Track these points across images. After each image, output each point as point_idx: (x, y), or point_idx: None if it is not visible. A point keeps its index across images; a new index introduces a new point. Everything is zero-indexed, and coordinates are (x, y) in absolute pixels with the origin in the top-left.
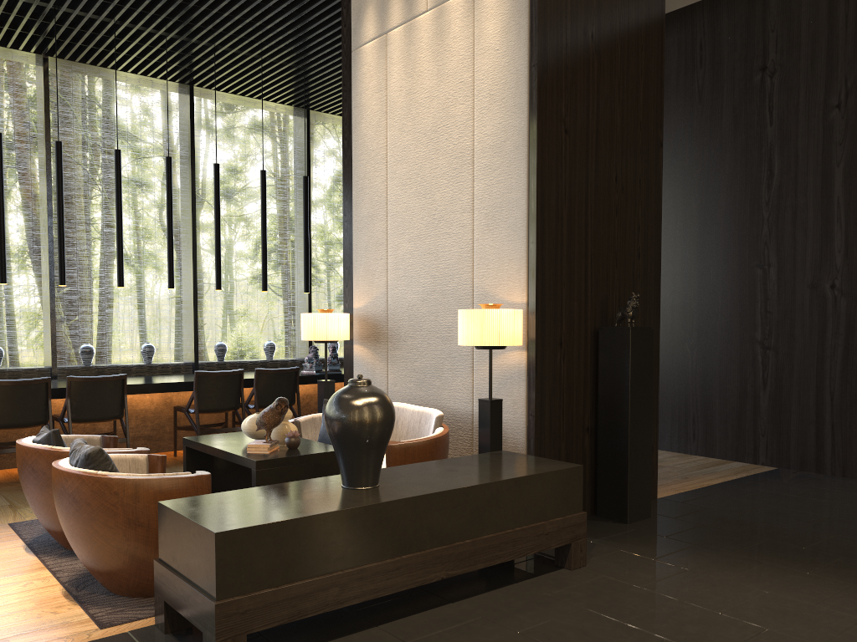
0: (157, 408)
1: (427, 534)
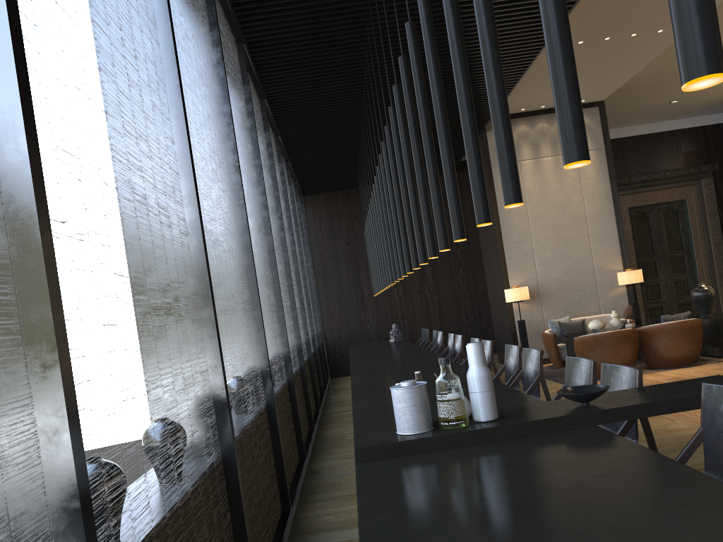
0: None
1: None
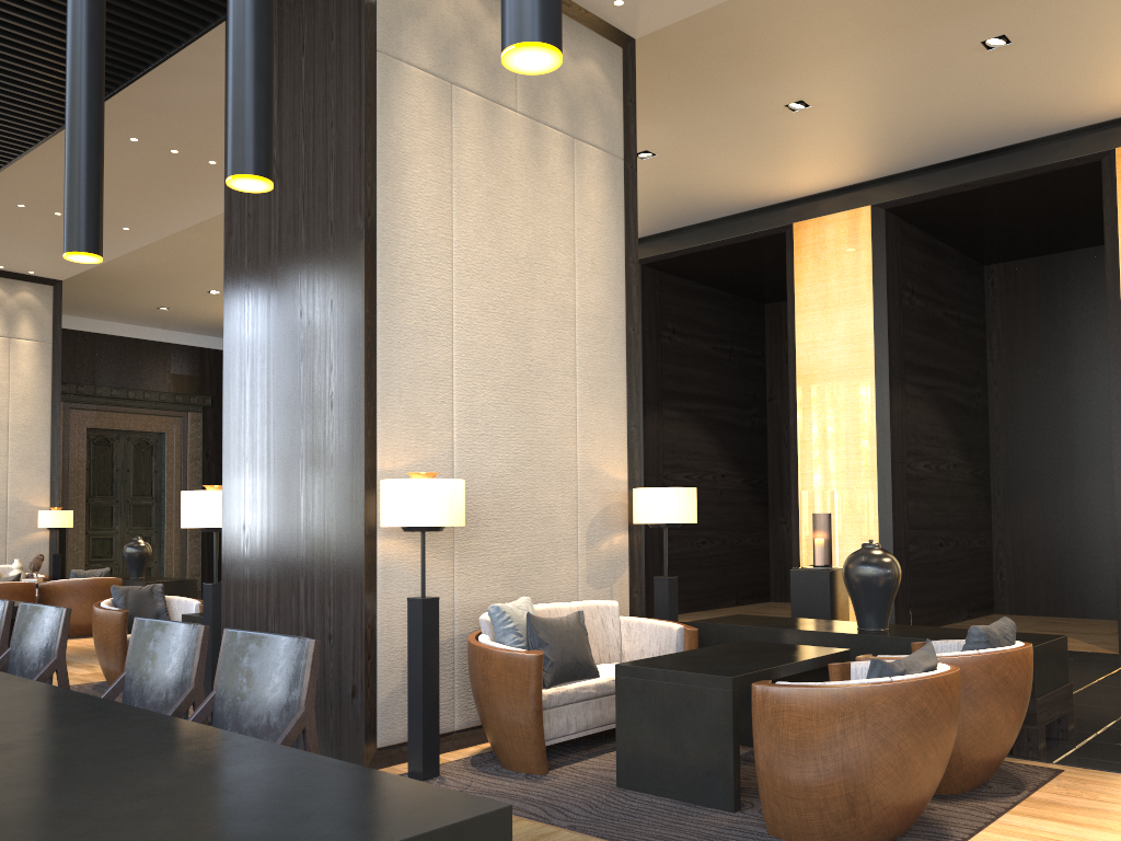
0: None
1: None
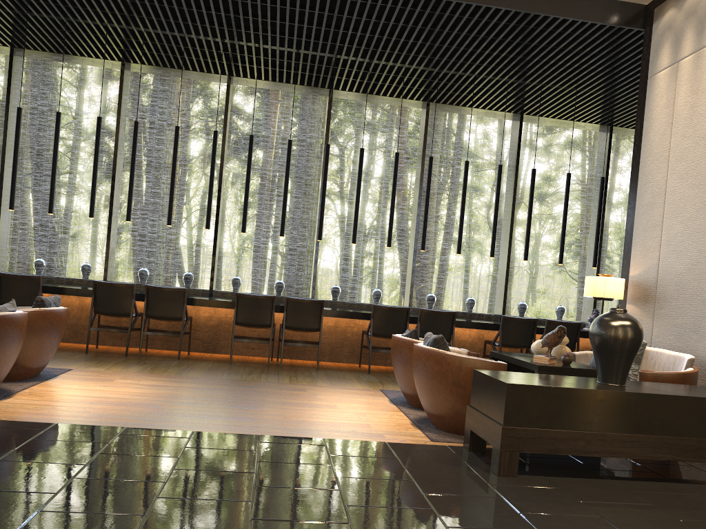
0: (473, 340)
1: (658, 424)
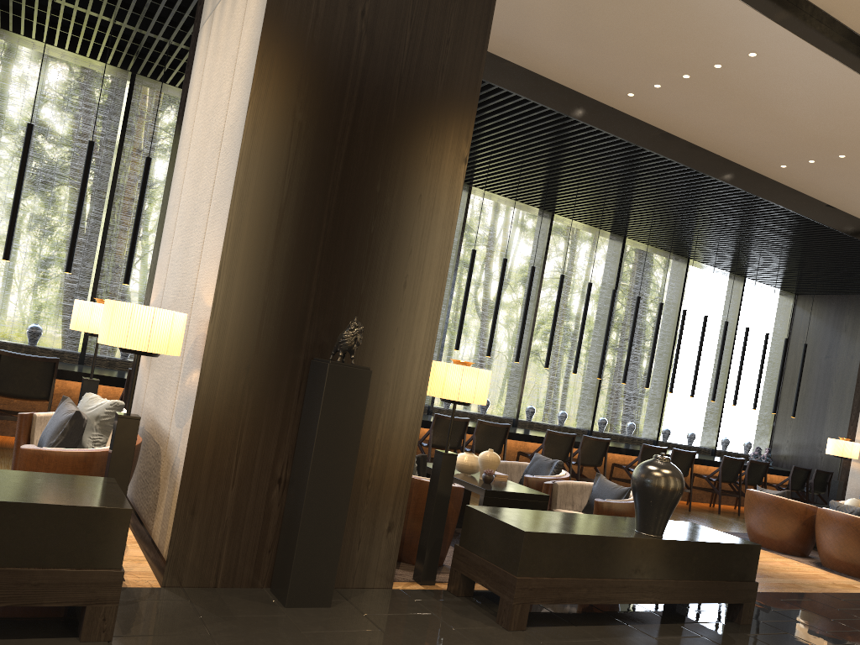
0: None
1: None
